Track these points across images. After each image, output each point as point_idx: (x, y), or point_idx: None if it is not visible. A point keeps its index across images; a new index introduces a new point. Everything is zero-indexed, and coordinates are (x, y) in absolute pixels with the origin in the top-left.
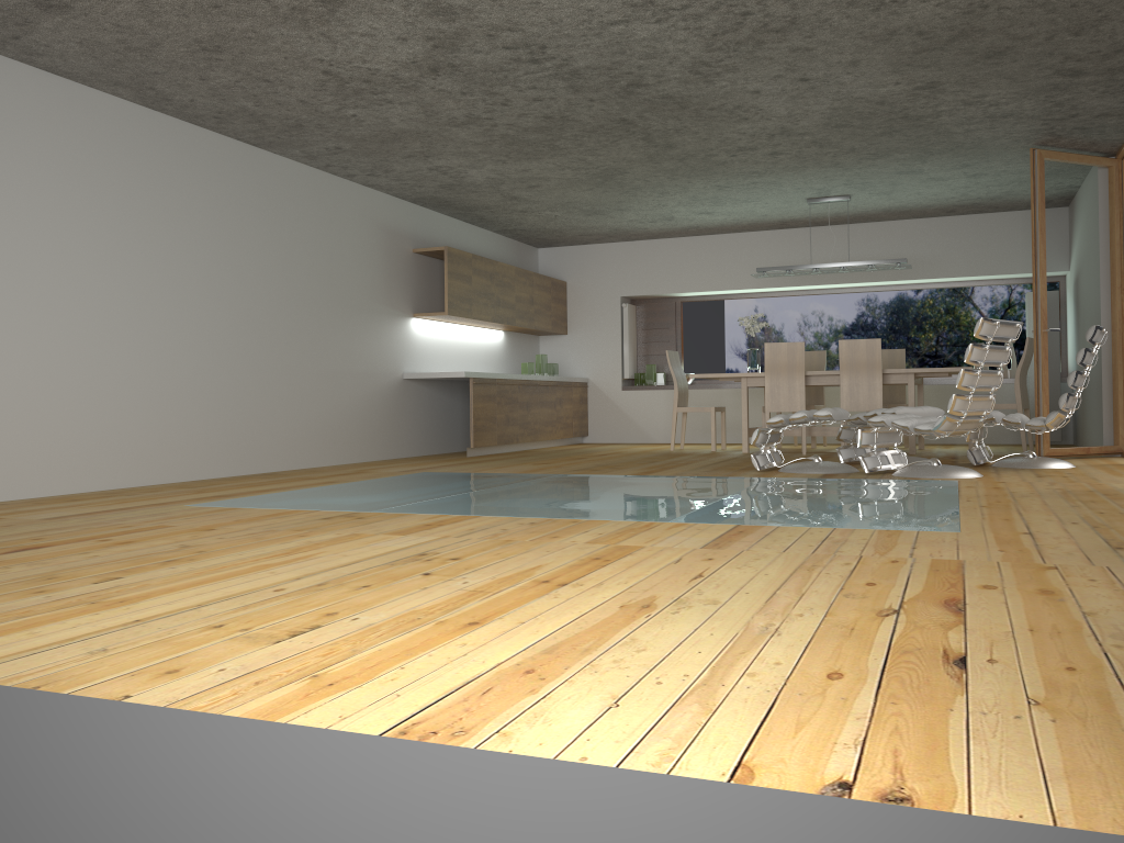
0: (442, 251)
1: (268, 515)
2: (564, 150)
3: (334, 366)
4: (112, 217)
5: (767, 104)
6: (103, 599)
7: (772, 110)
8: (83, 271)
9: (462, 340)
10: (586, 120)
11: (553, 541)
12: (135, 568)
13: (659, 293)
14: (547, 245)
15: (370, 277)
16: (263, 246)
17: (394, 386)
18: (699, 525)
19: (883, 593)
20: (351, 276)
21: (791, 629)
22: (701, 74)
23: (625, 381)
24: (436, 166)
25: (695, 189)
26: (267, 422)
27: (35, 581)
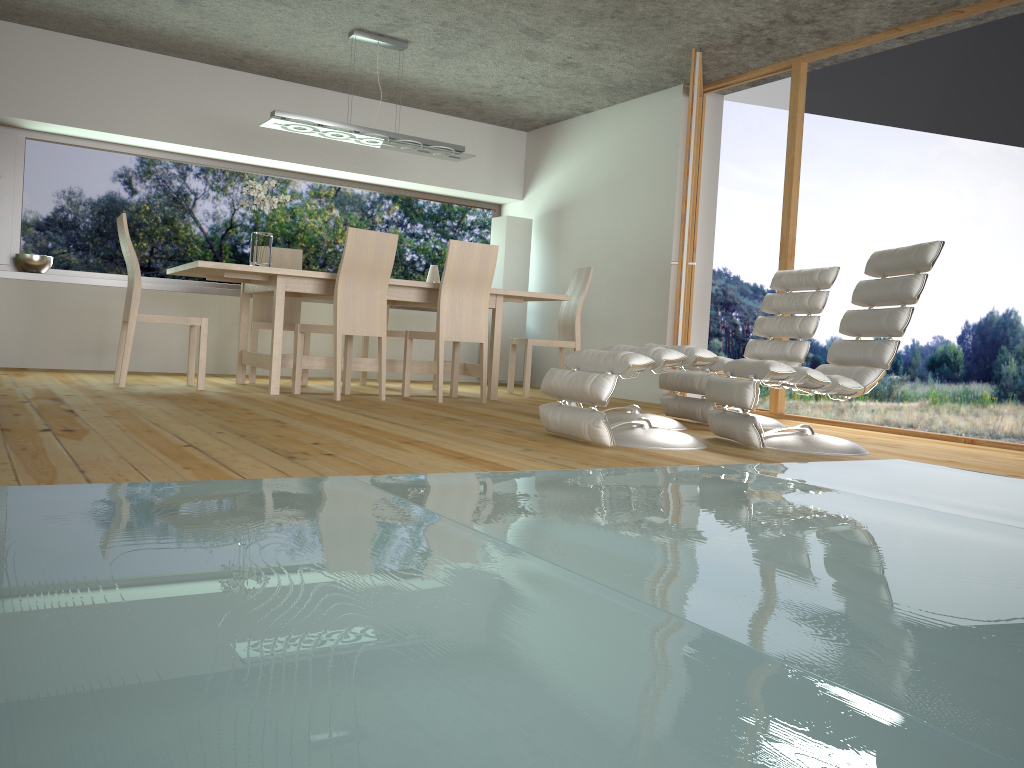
0: None
1: None
2: None
3: None
4: None
5: None
6: None
7: None
8: None
9: None
10: None
11: None
12: None
13: (5, 114)
14: None
15: None
16: None
17: None
18: None
19: None
20: None
21: None
22: None
23: None
24: None
25: None
26: None
27: None
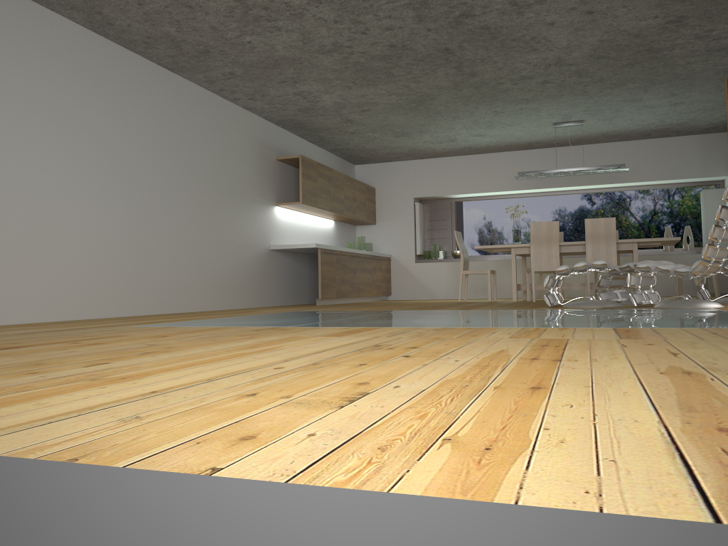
0: (297, 159)
1: (204, 329)
2: (396, 78)
3: (223, 236)
4: (66, 111)
5: (555, 36)
6: (103, 377)
7: (556, 41)
8: (44, 150)
9: (308, 225)
10: (420, 49)
11: (479, 337)
12: (117, 357)
13: (440, 195)
14: (361, 162)
15: (248, 174)
16: (176, 144)
17: (264, 254)
18: (580, 328)
19: None
20: (235, 172)
21: None
22: (517, 5)
23: (416, 256)
24: (300, 91)
25: (478, 114)
26: (177, 275)
27: (24, 366)
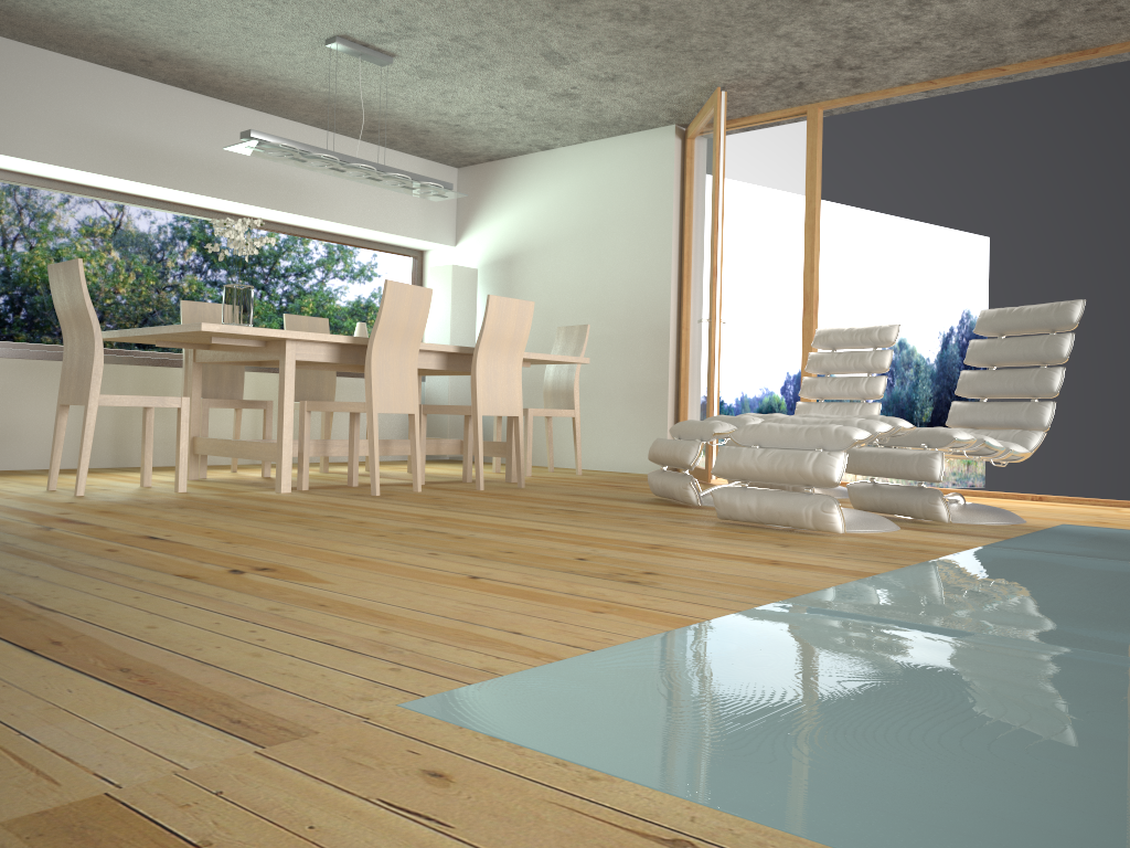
0: None
1: None
2: None
3: None
4: None
5: None
6: None
7: None
8: None
9: None
10: None
11: None
12: None
13: None
14: None
15: None
16: None
17: None
18: None
19: None
20: None
21: None
22: None
23: None
24: None
25: None
26: None
27: None
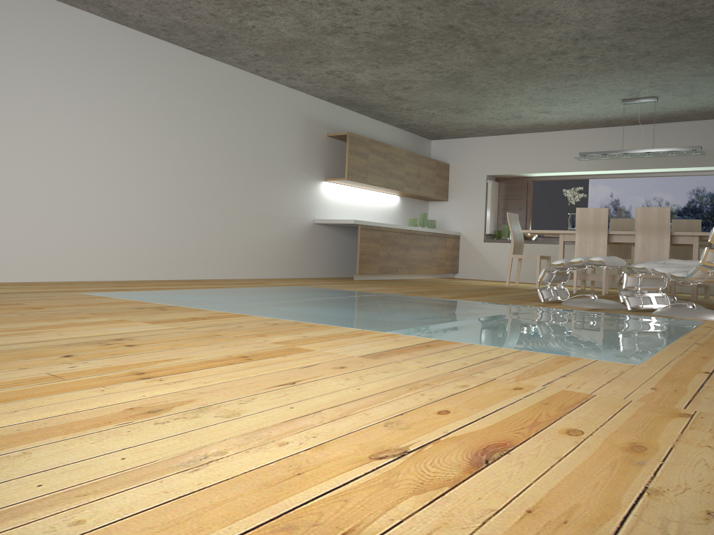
0: (347, 136)
1: (109, 303)
2: (417, 56)
3: (257, 210)
4: (83, 96)
5: (563, 9)
6: None
7: (568, 14)
8: (59, 131)
9: (364, 200)
10: (422, 27)
11: (250, 339)
12: None
13: (514, 173)
14: (436, 138)
15: (291, 151)
16: (205, 123)
17: (306, 228)
18: (405, 337)
19: (435, 425)
20: (275, 149)
21: (228, 464)
22: None
23: (486, 236)
24: (330, 70)
25: (529, 90)
26: (200, 244)
27: None
